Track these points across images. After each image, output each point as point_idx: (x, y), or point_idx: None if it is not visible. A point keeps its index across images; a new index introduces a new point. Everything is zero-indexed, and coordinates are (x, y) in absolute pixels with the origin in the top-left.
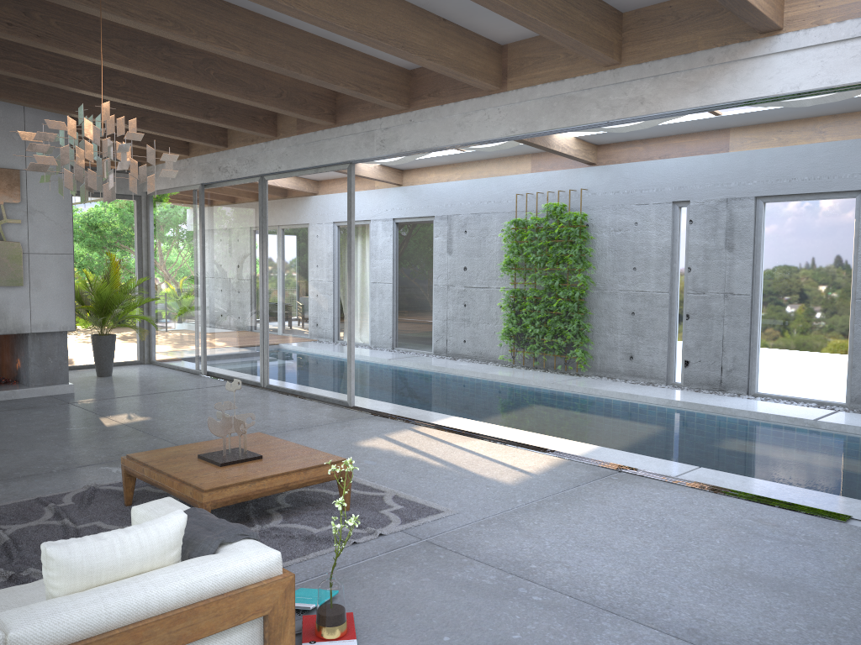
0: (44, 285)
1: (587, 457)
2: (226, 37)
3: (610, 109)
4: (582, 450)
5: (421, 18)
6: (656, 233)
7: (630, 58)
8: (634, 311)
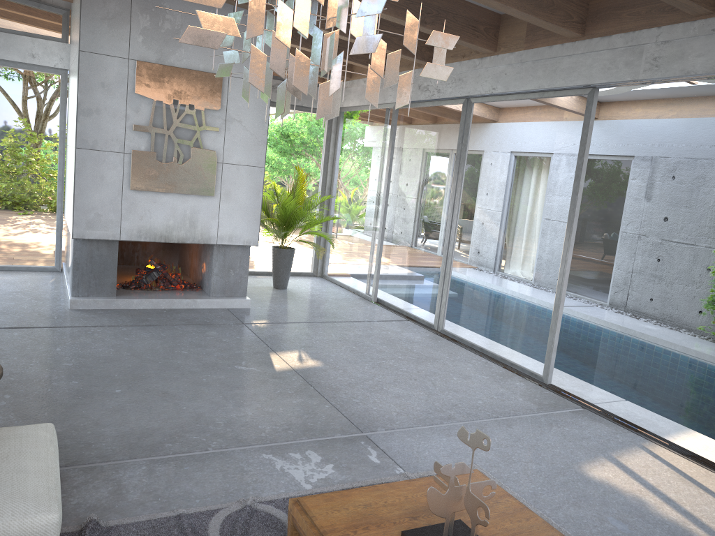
0: (234, 197)
1: None
2: None
3: None
4: None
5: None
6: None
7: None
8: None
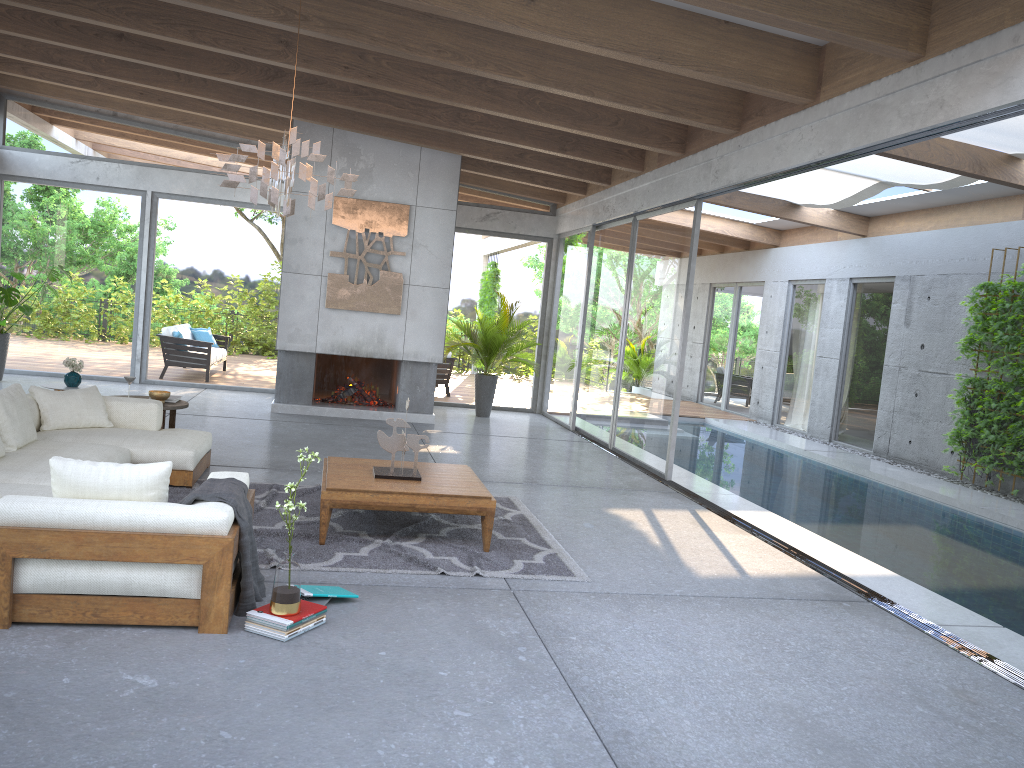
0: (419, 316)
1: (855, 580)
2: (508, 63)
3: (909, 118)
4: (864, 573)
5: (690, 24)
6: None
7: (934, 47)
8: None
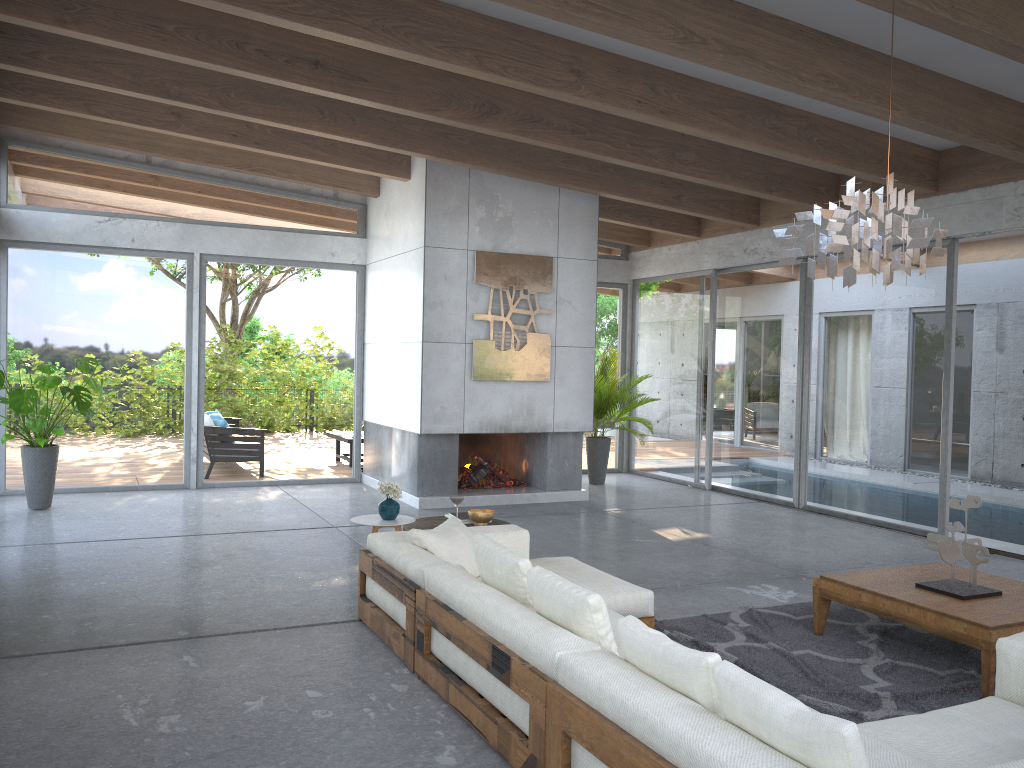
0: (567, 380)
1: None
2: (886, 96)
3: None
4: None
5: None
6: None
7: None
8: None
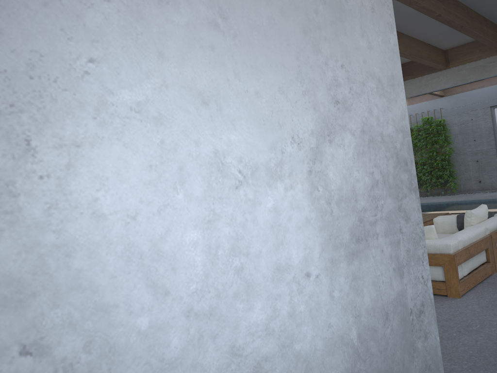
0: None
1: None
2: None
3: None
4: None
5: (423, 45)
6: (483, 122)
7: None
8: (477, 160)
